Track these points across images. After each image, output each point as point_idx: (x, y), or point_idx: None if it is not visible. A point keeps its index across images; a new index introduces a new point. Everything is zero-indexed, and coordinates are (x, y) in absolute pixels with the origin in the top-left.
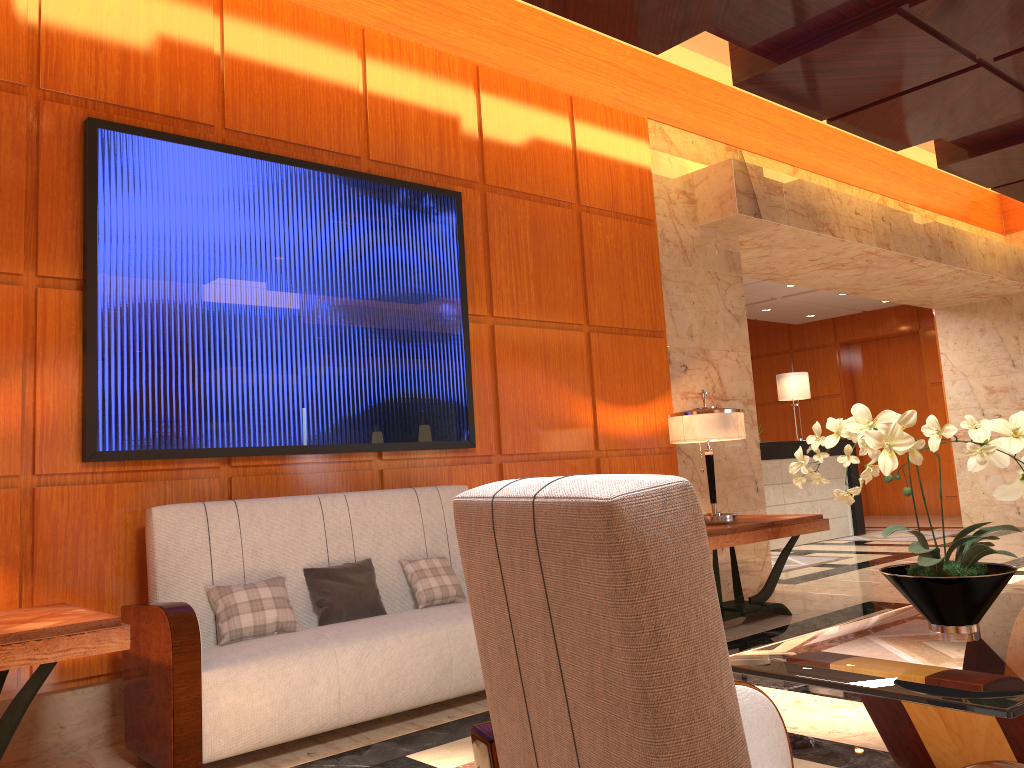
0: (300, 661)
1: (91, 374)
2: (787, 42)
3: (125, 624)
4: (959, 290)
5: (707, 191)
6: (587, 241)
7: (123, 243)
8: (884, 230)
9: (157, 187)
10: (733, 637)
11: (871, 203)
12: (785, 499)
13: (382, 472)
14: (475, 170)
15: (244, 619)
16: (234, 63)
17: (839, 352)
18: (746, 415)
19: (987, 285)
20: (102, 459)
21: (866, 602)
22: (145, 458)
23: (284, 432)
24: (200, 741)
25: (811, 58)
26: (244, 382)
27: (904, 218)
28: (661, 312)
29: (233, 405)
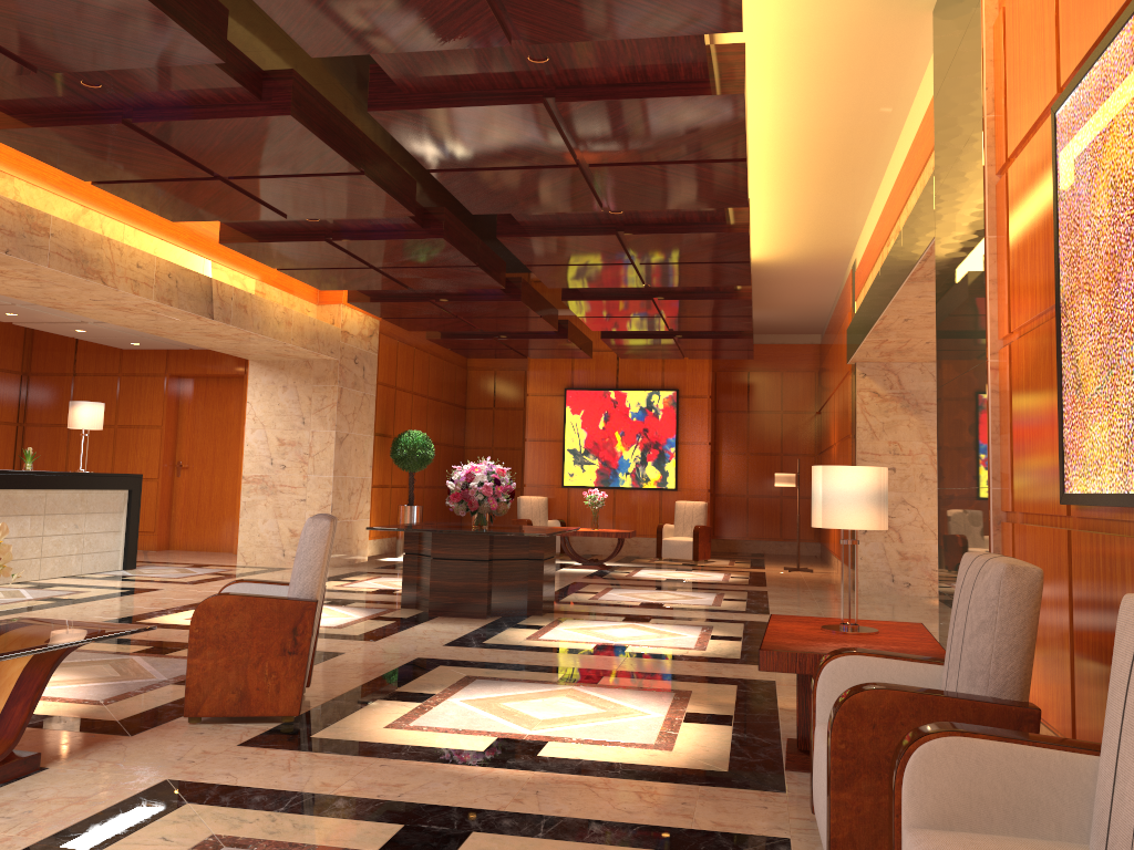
0: None
1: None
2: (30, 110)
3: None
4: (262, 348)
5: None
6: None
7: None
8: (169, 286)
9: None
10: None
11: (159, 259)
12: (45, 531)
13: None
14: None
15: None
16: None
17: (168, 384)
18: None
19: (286, 349)
20: None
21: None
22: None
23: None
24: None
25: (52, 132)
26: None
27: (196, 278)
28: None
29: None
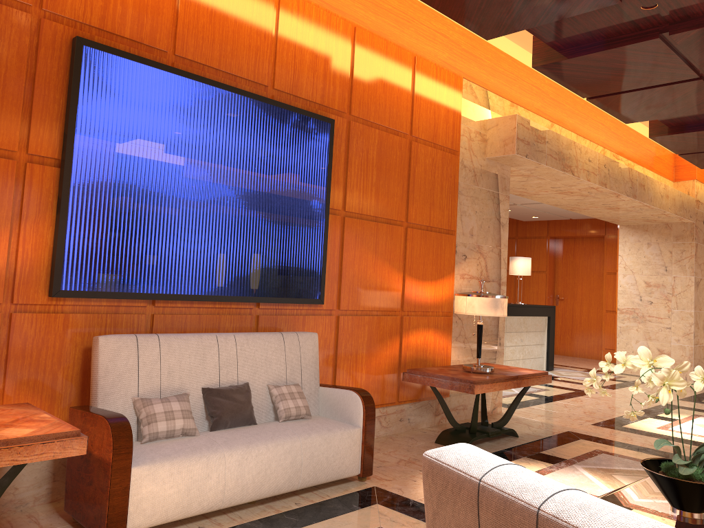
0: (200, 461)
1: (61, 232)
2: (576, 44)
3: (83, 435)
4: (640, 216)
5: (496, 134)
6: (413, 162)
7: (94, 135)
8: (604, 174)
9: (122, 95)
10: None
11: (599, 154)
12: (506, 343)
13: (258, 317)
14: (345, 104)
15: (160, 425)
16: (186, 5)
17: (549, 243)
18: (499, 292)
19: (659, 215)
20: (64, 296)
21: (566, 431)
22: (95, 297)
23: (195, 284)
24: (126, 518)
25: (591, 58)
26: (170, 246)
27: (618, 166)
28: (455, 217)
29: (161, 262)
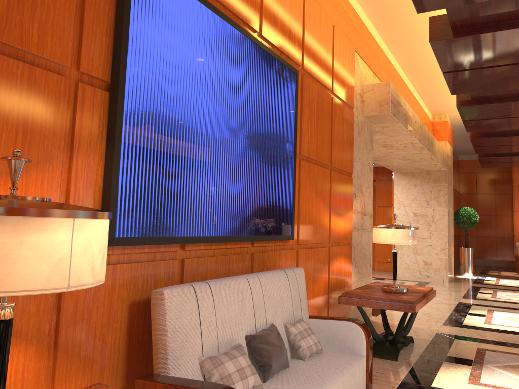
0: None
1: (116, 168)
2: (471, 25)
3: None
4: (416, 165)
5: (372, 97)
6: (334, 115)
7: (142, 58)
8: (420, 133)
9: (165, 17)
10: (410, 361)
11: (418, 118)
12: None
13: (253, 255)
14: (300, 58)
15: (238, 387)
16: None
17: None
18: (370, 224)
19: (430, 165)
20: (118, 244)
21: (437, 333)
22: (144, 244)
23: (217, 225)
24: None
25: (480, 37)
26: (200, 185)
27: (424, 128)
28: (352, 162)
29: (194, 203)
